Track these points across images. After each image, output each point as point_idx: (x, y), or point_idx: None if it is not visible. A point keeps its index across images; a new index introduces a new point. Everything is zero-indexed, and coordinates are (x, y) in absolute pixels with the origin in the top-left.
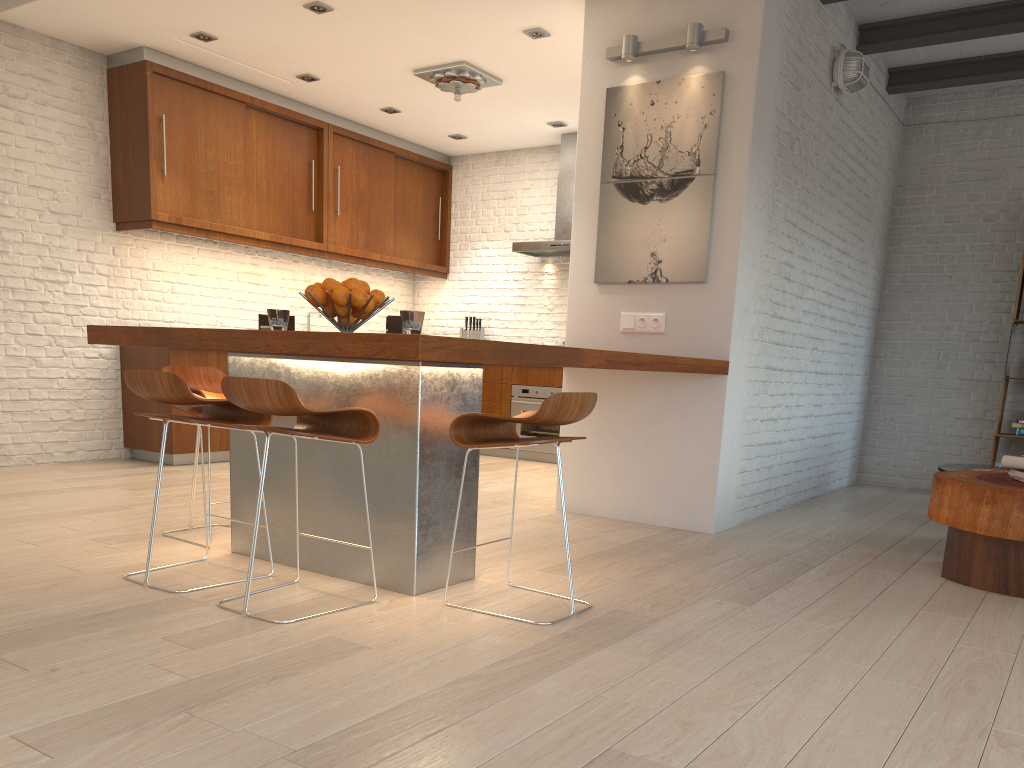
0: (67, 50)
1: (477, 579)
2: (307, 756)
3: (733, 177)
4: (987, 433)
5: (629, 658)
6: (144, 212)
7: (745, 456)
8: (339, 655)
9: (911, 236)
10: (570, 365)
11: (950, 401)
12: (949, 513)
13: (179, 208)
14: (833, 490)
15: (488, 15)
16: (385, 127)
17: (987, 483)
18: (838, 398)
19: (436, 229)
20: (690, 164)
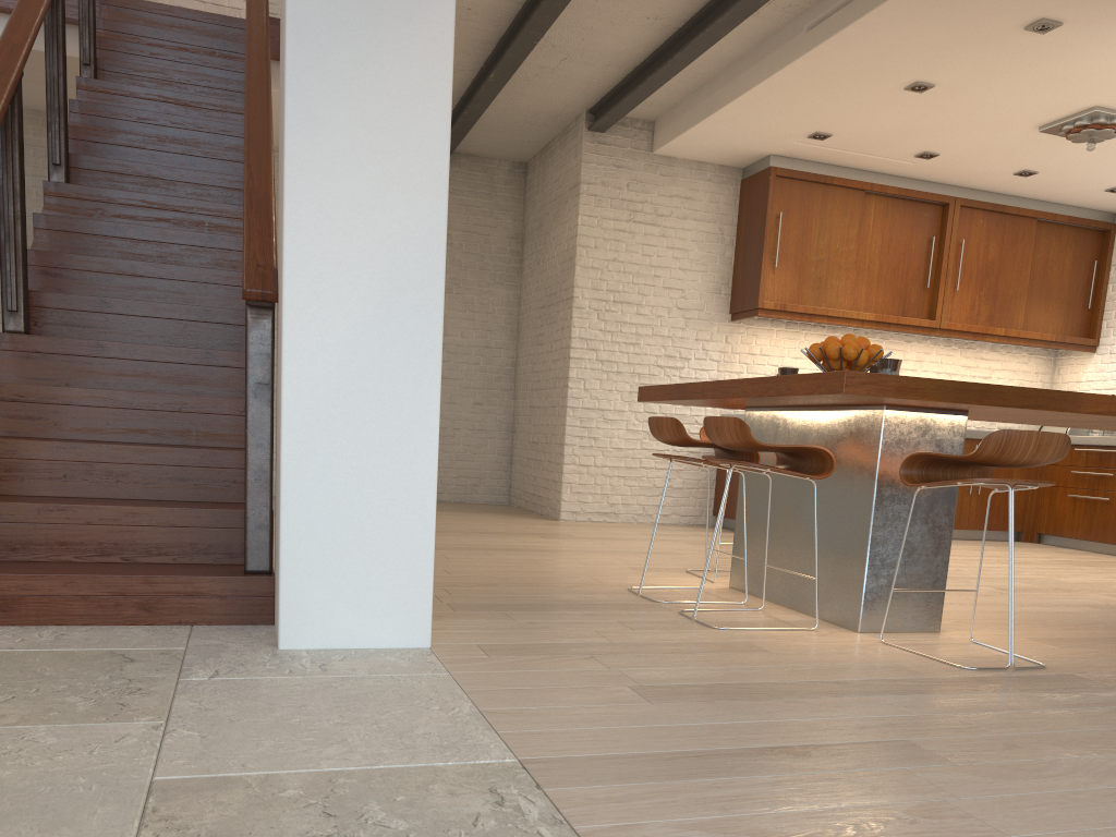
0: (709, 170)
1: (941, 633)
2: (645, 689)
3: None
4: None
5: (1026, 702)
6: (753, 302)
7: None
8: (739, 651)
9: None
10: (1058, 409)
11: None
12: None
13: (785, 296)
14: None
15: (1108, 53)
16: (1025, 192)
17: None
18: None
19: (1086, 297)
20: None
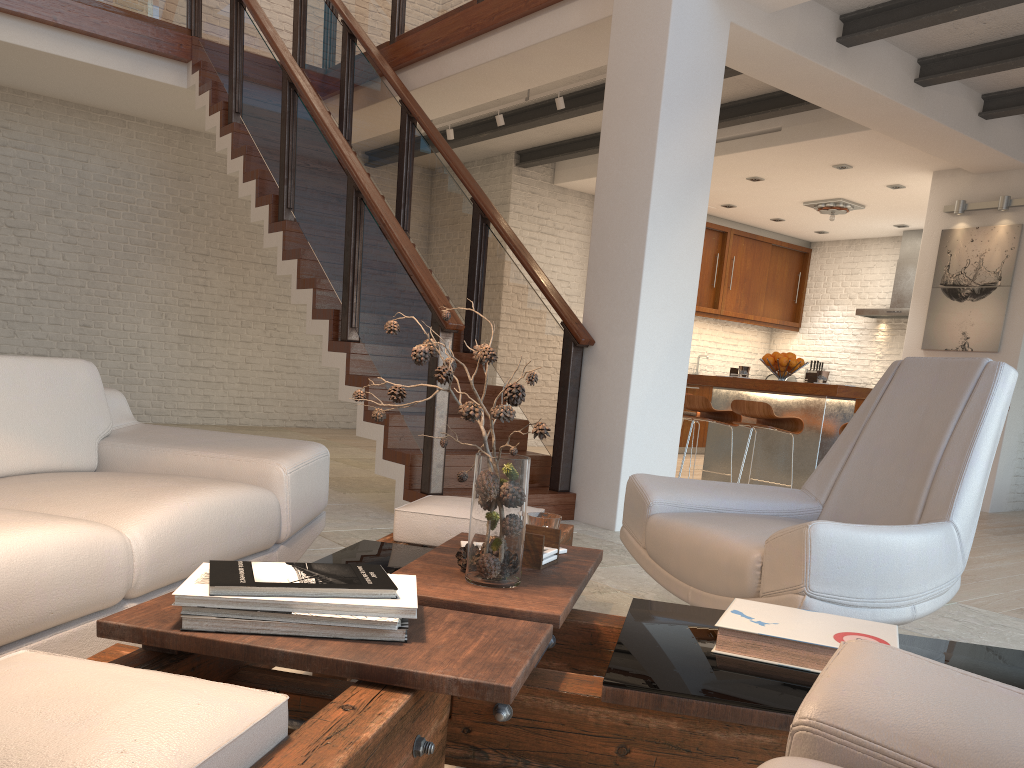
0: (586, 198)
1: None
2: None
3: (1023, 288)
4: None
5: None
6: None
7: (1019, 465)
8: None
9: None
10: None
11: None
12: None
13: None
14: None
15: (864, 180)
16: (768, 227)
17: None
18: None
19: (794, 295)
20: (994, 279)
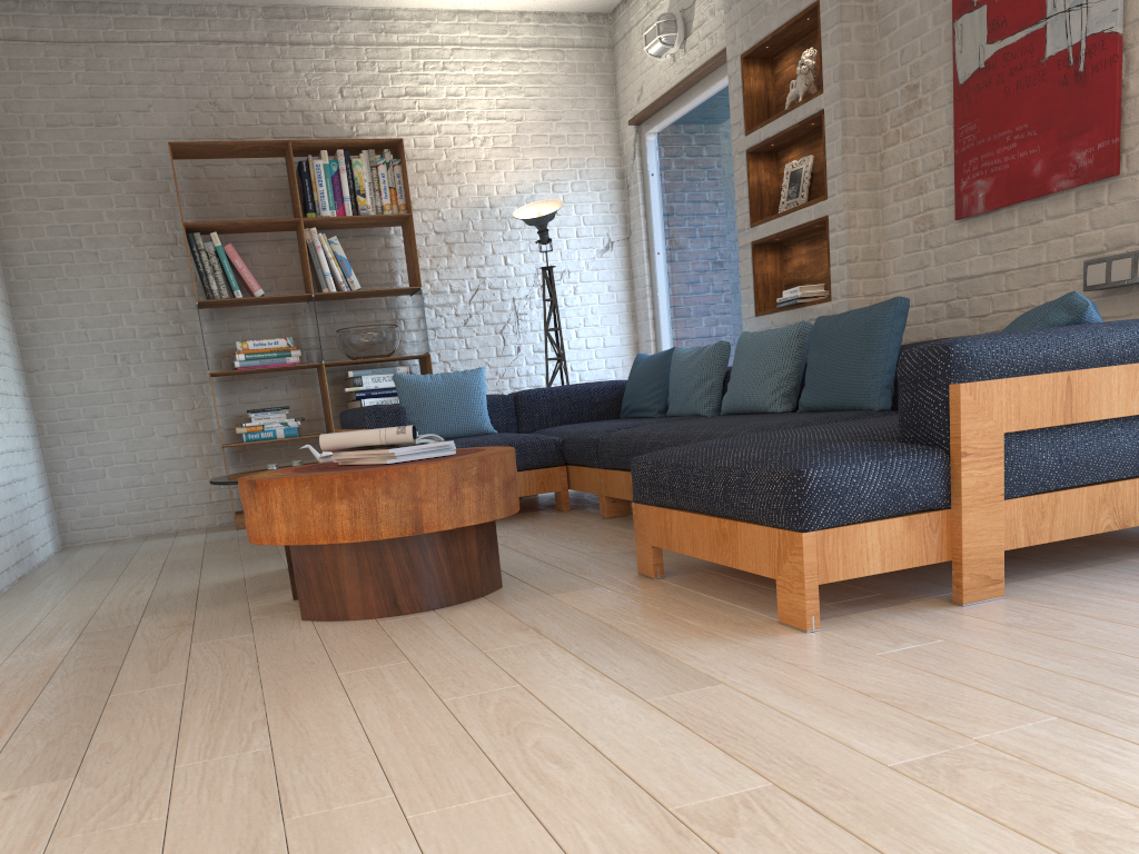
0: None
1: None
2: None
3: None
4: (208, 448)
5: None
6: None
7: None
8: None
9: (22, 199)
10: None
11: (151, 416)
12: (289, 527)
13: None
14: (42, 562)
15: None
16: None
17: (325, 472)
18: (4, 428)
19: None
20: None
